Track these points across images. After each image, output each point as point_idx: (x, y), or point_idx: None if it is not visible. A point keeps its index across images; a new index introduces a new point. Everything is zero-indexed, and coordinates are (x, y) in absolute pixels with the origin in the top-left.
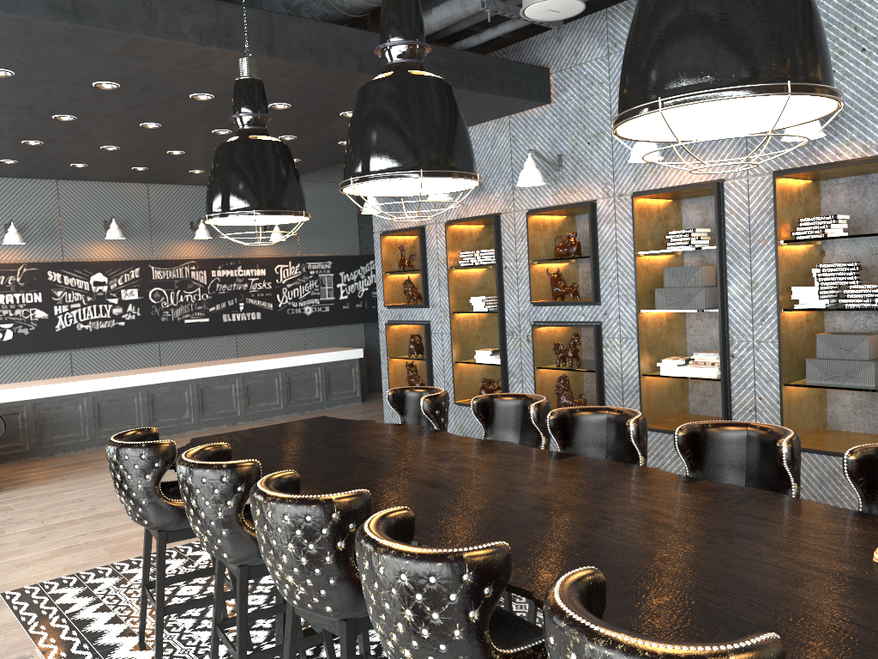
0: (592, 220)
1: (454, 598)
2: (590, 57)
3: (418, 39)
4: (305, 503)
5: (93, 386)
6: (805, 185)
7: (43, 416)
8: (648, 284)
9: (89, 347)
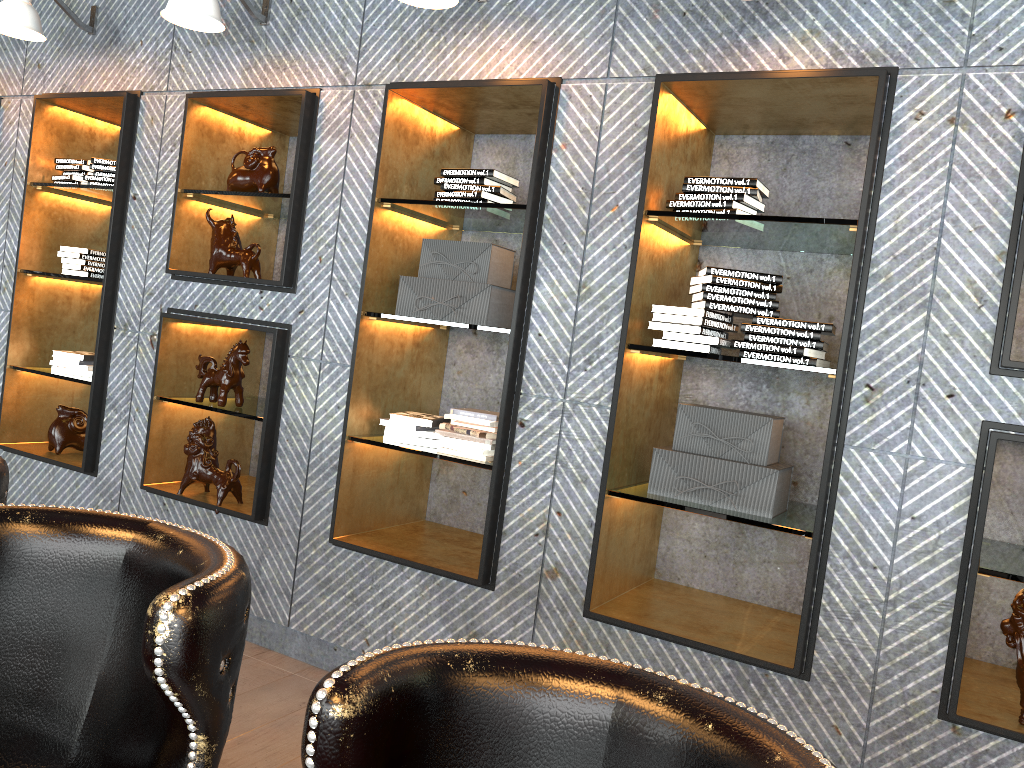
0: (305, 126)
1: None
2: None
3: None
4: None
5: None
6: (697, 130)
7: None
8: (391, 267)
9: None
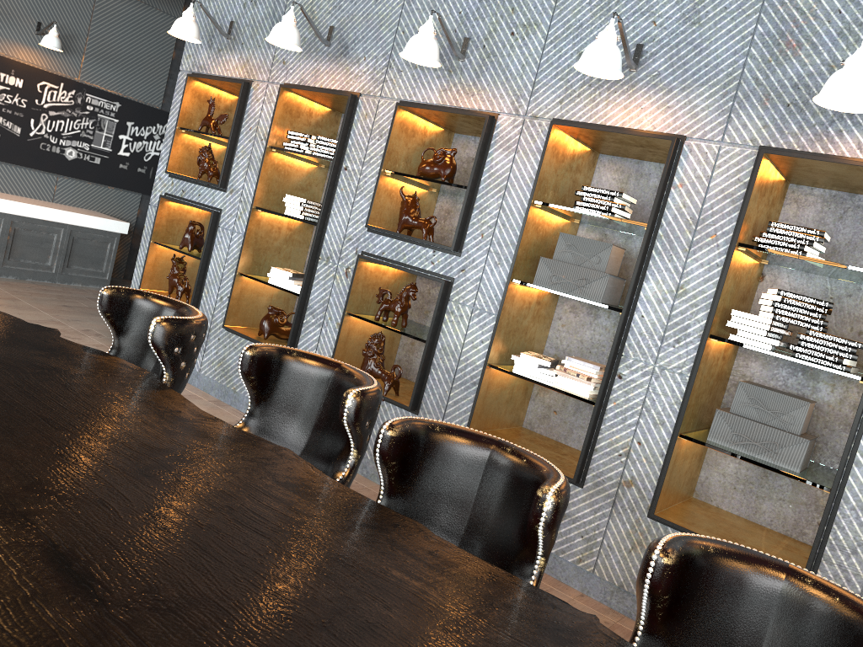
0: (484, 140)
1: None
2: None
3: None
4: None
5: None
6: (779, 182)
7: None
8: (532, 248)
9: None
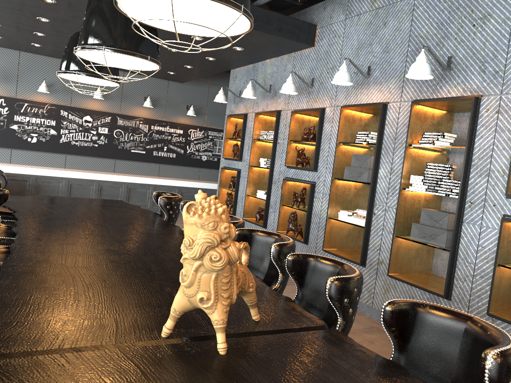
0: (320, 120)
1: None
2: (337, 20)
3: None
4: None
5: (70, 175)
6: (439, 113)
7: (40, 185)
8: (344, 163)
9: (76, 155)
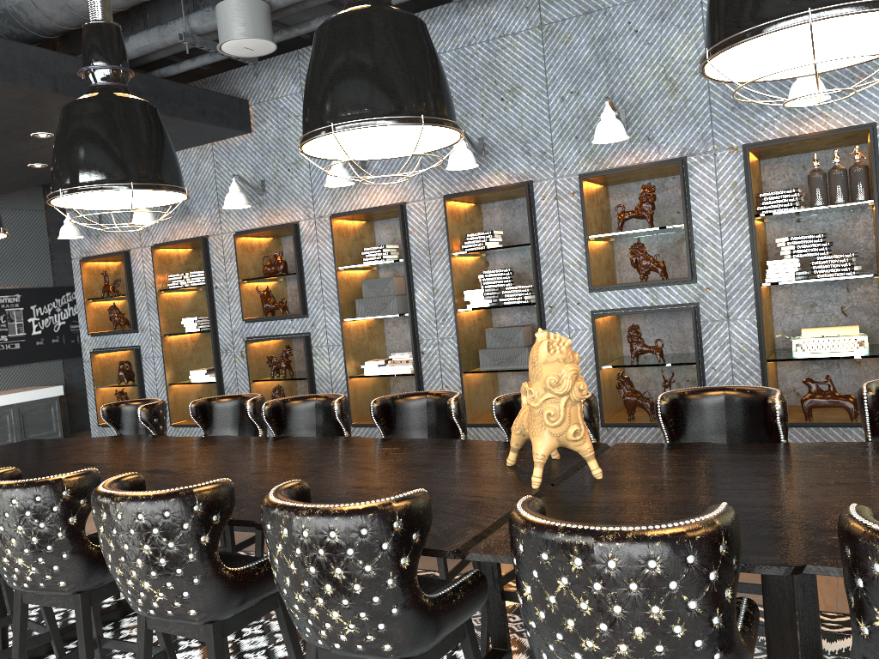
0: (296, 240)
1: (187, 526)
2: (286, 92)
3: (122, 65)
4: (34, 484)
5: None
6: (470, 207)
7: None
8: (349, 296)
9: None
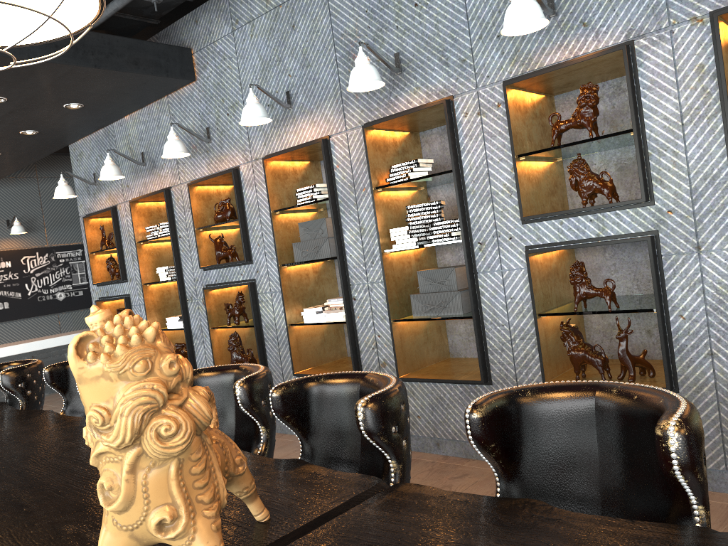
0: (236, 185)
1: None
2: (220, 35)
3: None
4: None
5: None
6: (402, 136)
7: None
8: (289, 240)
9: None
